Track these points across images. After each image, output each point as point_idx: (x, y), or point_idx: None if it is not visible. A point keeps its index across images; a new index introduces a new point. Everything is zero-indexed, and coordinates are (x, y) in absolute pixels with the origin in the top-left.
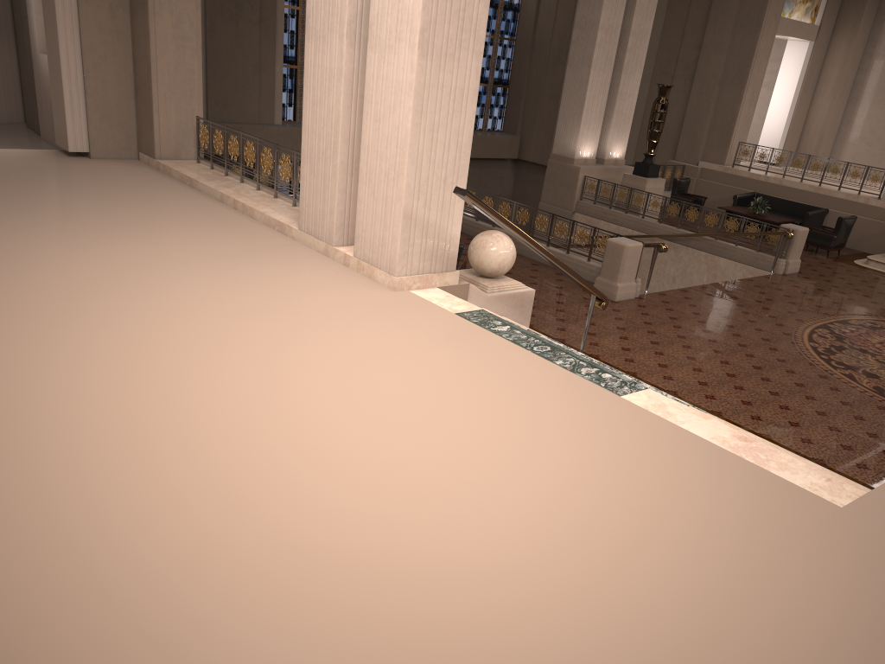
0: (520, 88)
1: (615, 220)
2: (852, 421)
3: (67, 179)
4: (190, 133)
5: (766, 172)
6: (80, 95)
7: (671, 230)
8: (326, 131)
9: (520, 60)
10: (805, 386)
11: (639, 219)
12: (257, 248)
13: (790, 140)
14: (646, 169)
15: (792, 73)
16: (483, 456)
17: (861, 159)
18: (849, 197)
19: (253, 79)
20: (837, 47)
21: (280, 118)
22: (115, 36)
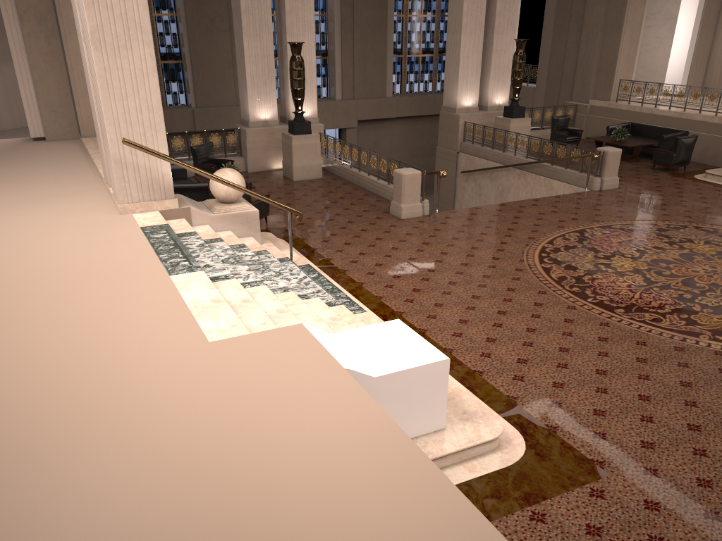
0: None
1: (485, 155)
2: (497, 302)
3: (8, 156)
4: None
5: (641, 103)
6: (33, 99)
7: (521, 160)
8: (93, 108)
9: None
10: (491, 277)
11: (500, 153)
12: (67, 192)
13: (694, 72)
14: (512, 111)
15: (690, 13)
16: (2, 310)
17: None
18: (706, 119)
19: (229, 73)
20: None
21: None
22: (52, 56)
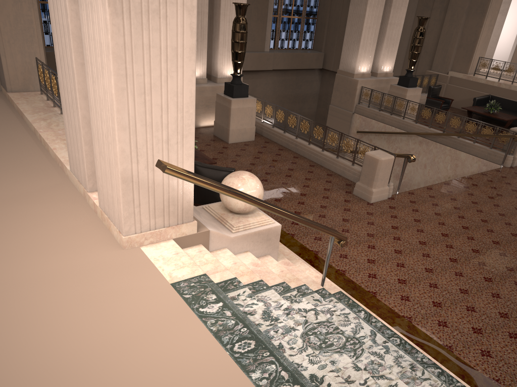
0: (324, 19)
1: (383, 119)
2: None
3: None
4: (35, 70)
5: (499, 79)
6: None
7: (424, 129)
8: (69, 86)
9: None
10: None
11: (400, 119)
12: (23, 192)
13: None
14: (407, 81)
15: None
16: None
17: None
18: None
19: None
20: None
21: None
22: None
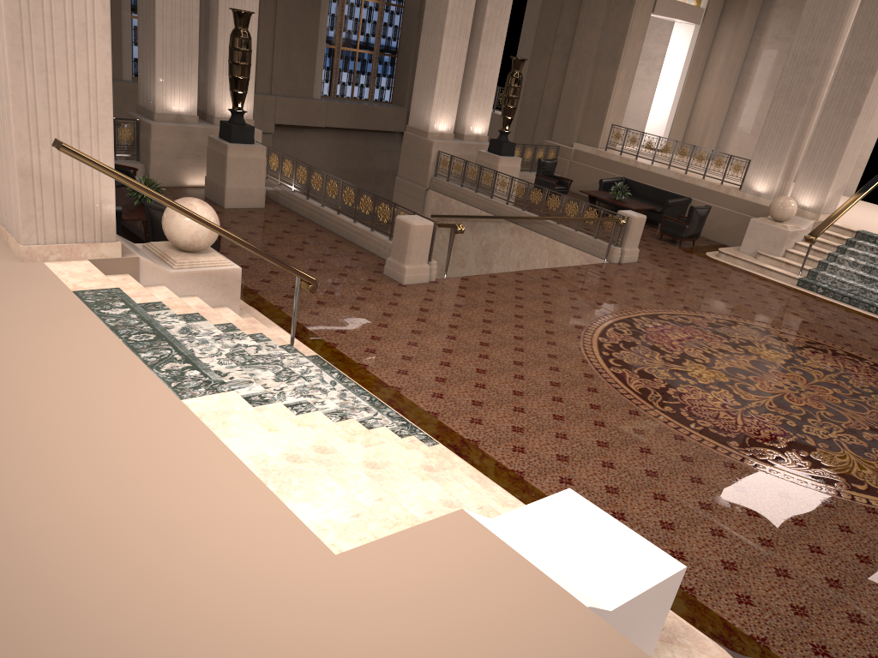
0: (408, 58)
1: (466, 199)
2: (589, 427)
3: None
4: None
5: (636, 157)
6: None
7: (516, 212)
8: None
9: (408, 29)
10: (561, 385)
11: (487, 199)
12: None
13: (676, 126)
14: (500, 147)
15: (679, 57)
16: None
17: (746, 149)
18: (711, 186)
19: None
20: (724, 33)
21: (130, 74)
22: None
